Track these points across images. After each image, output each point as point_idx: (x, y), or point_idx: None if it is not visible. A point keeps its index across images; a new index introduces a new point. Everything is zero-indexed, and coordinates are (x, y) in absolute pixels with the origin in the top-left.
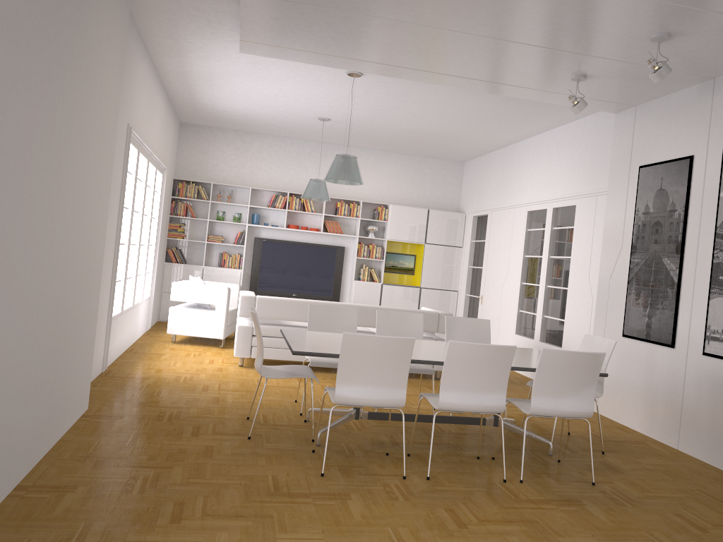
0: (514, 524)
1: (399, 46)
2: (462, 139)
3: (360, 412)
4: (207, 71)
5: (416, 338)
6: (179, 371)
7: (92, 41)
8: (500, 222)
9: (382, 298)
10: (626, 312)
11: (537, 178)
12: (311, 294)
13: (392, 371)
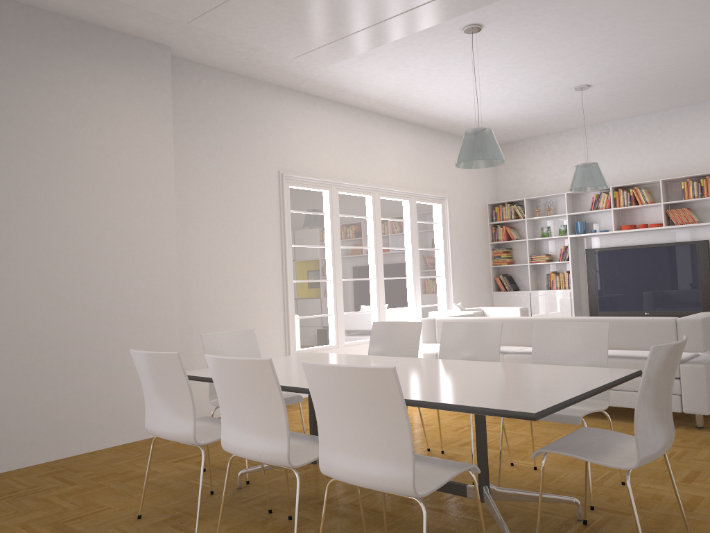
0: None
1: None
2: None
3: None
4: (389, 92)
5: (490, 358)
6: None
7: (58, 125)
8: None
9: None
10: None
11: None
12: (670, 310)
13: (174, 396)
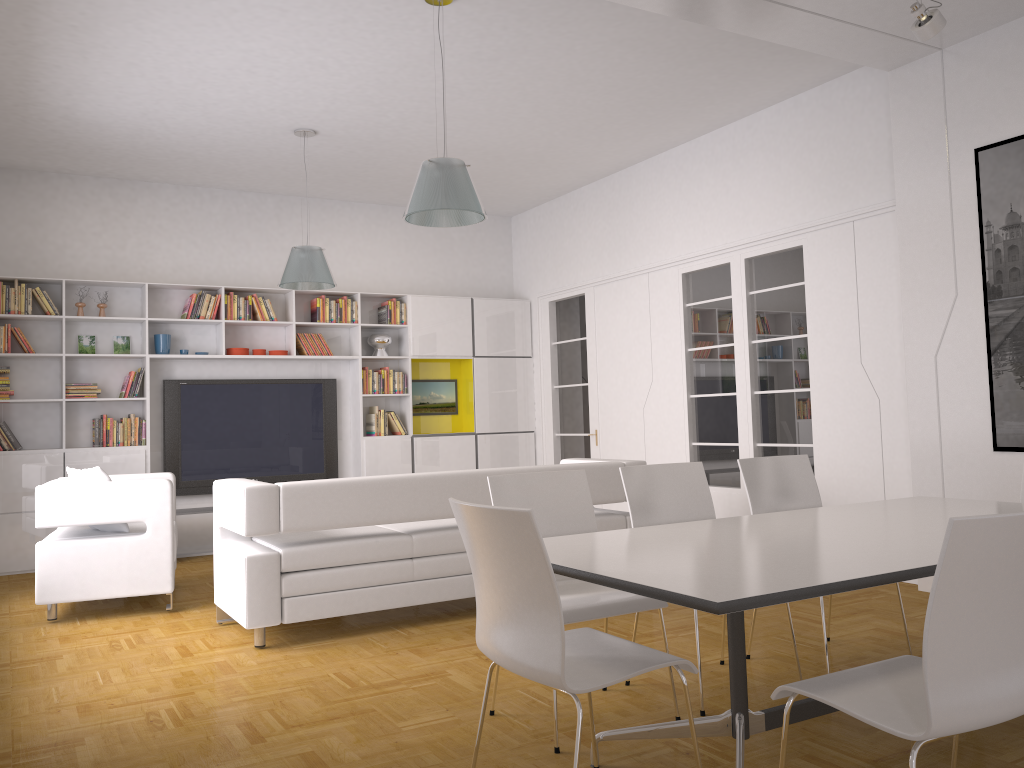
0: None
1: None
2: (544, 164)
3: (750, 718)
4: (92, 0)
5: (702, 515)
6: (138, 696)
7: None
8: (617, 302)
9: (415, 461)
10: (997, 406)
11: (696, 215)
12: (286, 474)
13: None
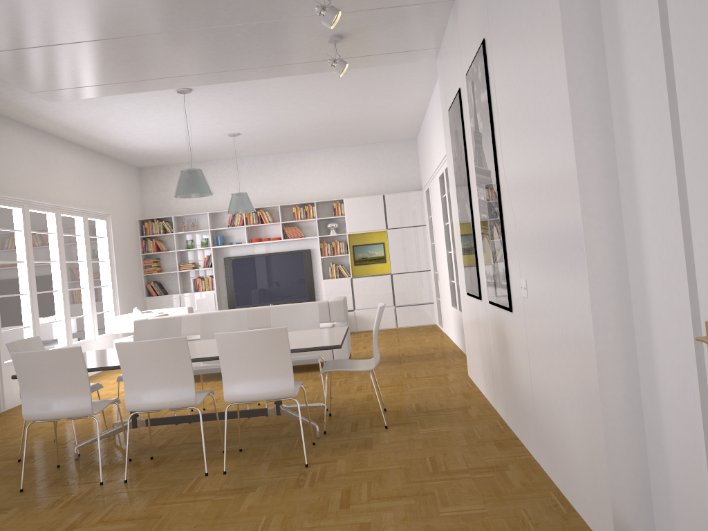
0: (130, 521)
1: (145, 60)
2: (375, 119)
3: (137, 420)
4: (80, 122)
5: None
6: None
7: None
8: (433, 193)
9: (354, 291)
10: (464, 268)
11: (437, 141)
12: (287, 301)
13: (69, 382)
